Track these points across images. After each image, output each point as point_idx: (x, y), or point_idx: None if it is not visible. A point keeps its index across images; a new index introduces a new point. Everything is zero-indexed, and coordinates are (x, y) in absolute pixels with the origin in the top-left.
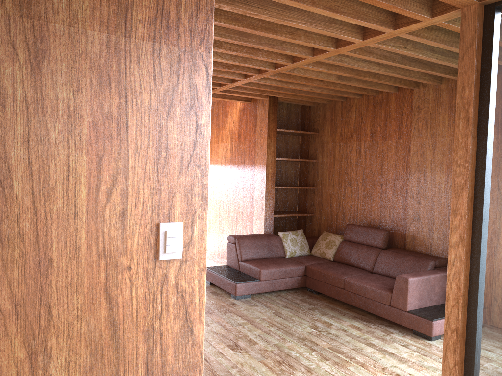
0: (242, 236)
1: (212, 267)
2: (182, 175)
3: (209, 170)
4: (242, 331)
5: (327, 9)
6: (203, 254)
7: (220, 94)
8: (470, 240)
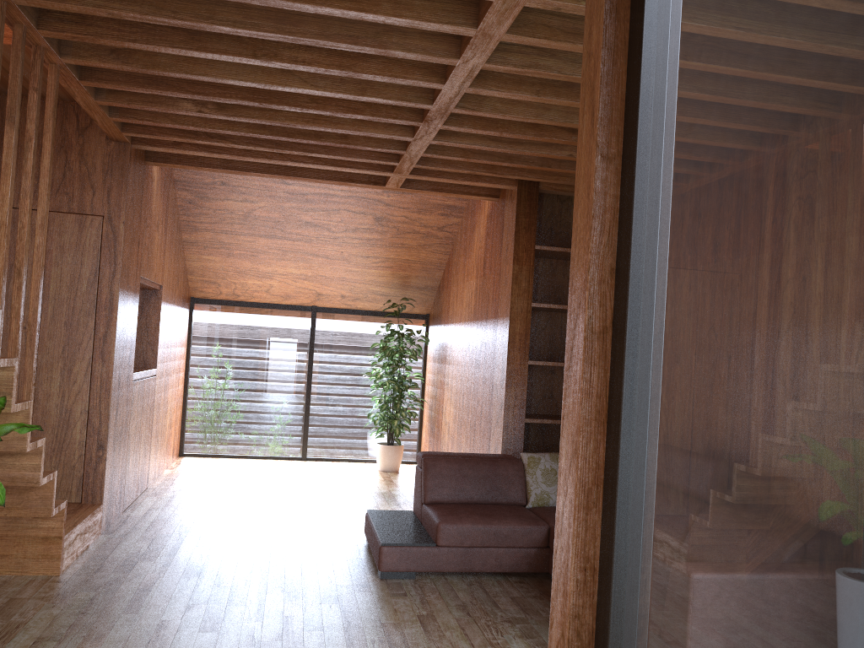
0: (442, 454)
1: (379, 511)
2: None
3: None
4: (308, 641)
5: None
6: None
7: (435, 184)
8: (602, 455)
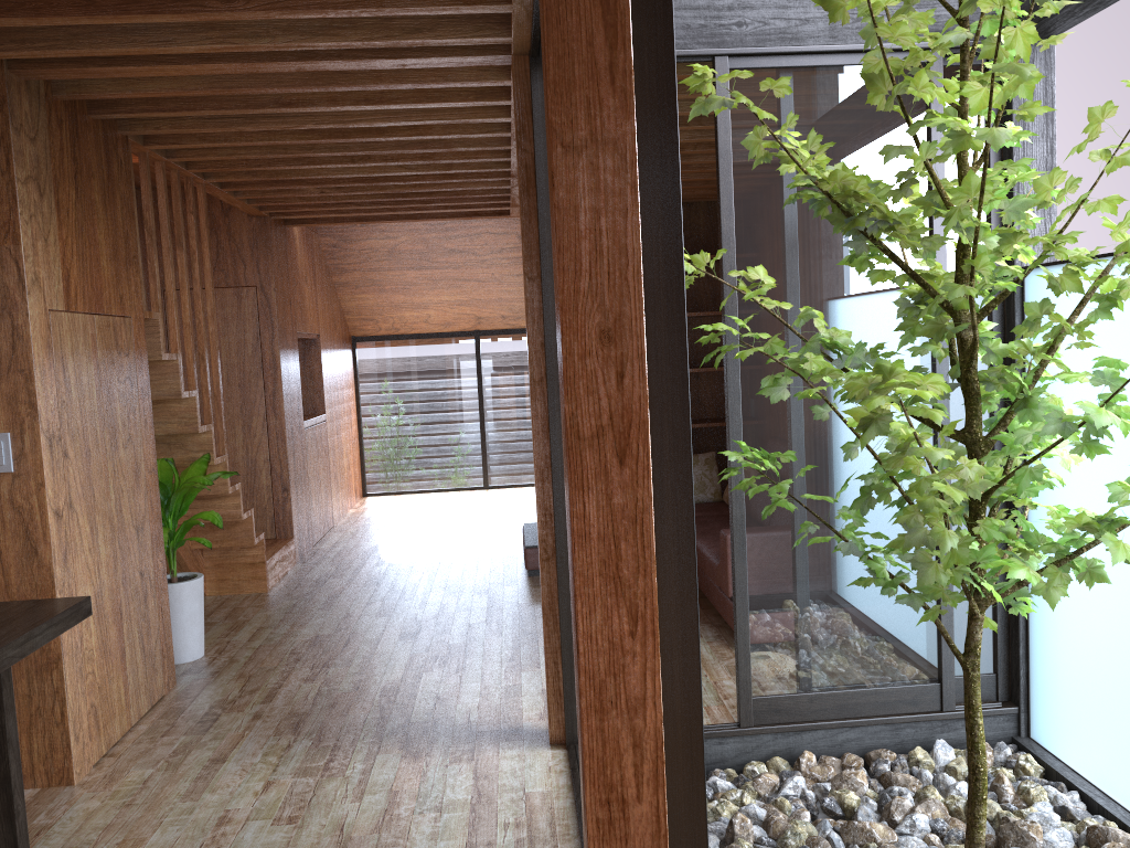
0: None
1: (534, 523)
2: (3, 382)
3: (34, 374)
4: (457, 617)
5: (361, 102)
6: (39, 468)
7: None
8: (548, 450)
